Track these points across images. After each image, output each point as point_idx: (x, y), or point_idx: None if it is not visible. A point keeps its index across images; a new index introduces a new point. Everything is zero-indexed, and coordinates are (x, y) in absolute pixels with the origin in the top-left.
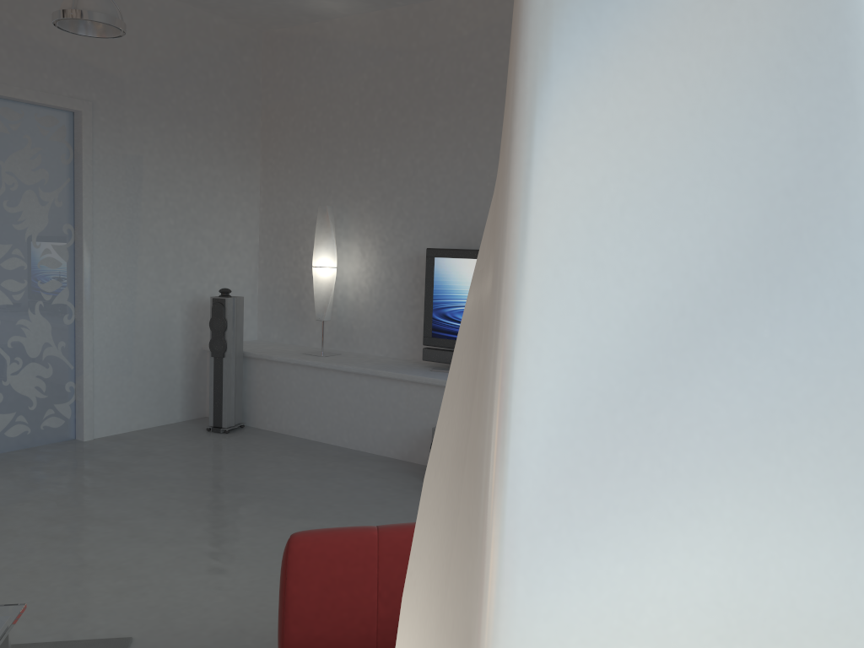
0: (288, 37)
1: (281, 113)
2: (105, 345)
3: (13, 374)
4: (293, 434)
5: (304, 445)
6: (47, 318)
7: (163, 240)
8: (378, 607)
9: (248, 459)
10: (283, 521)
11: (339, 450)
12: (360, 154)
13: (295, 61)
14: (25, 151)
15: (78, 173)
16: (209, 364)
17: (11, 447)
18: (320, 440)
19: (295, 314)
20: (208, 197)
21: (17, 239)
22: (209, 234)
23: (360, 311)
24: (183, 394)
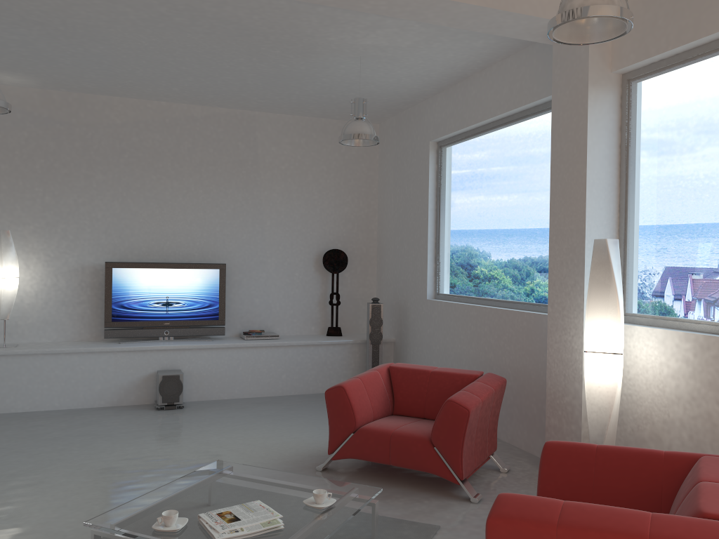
0: None
1: None
2: None
3: None
4: None
5: (23, 415)
6: None
7: None
8: (370, 403)
9: (13, 429)
10: (138, 440)
11: (59, 411)
12: (22, 191)
13: None
14: None
15: None
16: None
17: None
18: (28, 410)
19: None
20: None
21: None
22: None
23: (26, 310)
24: None
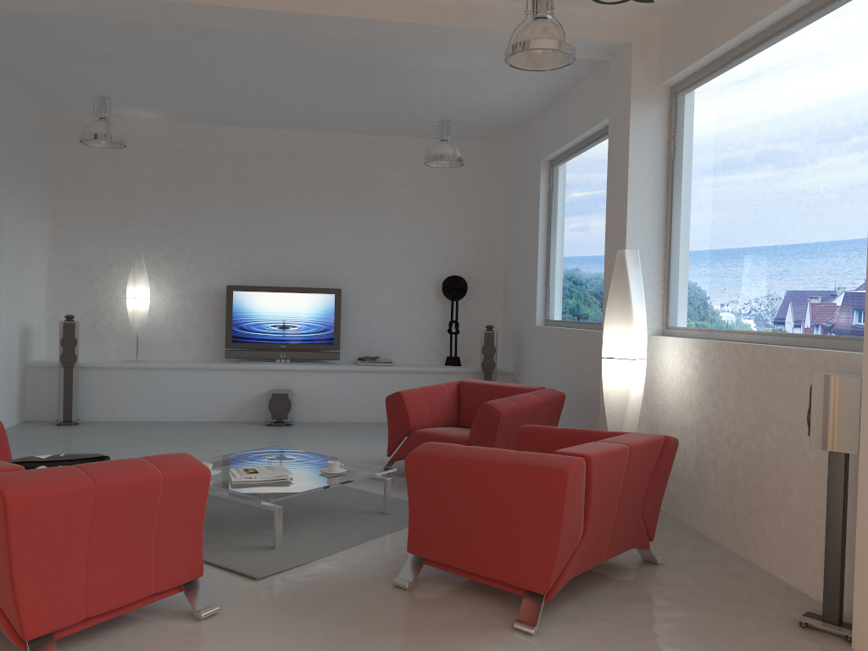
0: (79, 124)
1: (72, 180)
2: None
3: None
4: (127, 419)
5: (149, 423)
6: None
7: (11, 277)
8: (430, 411)
9: (136, 431)
10: (236, 444)
11: (180, 422)
12: (155, 219)
13: None
14: None
15: None
16: (60, 373)
17: None
18: (155, 420)
19: (90, 335)
20: (29, 243)
21: None
22: (28, 273)
23: (157, 330)
24: (17, 402)
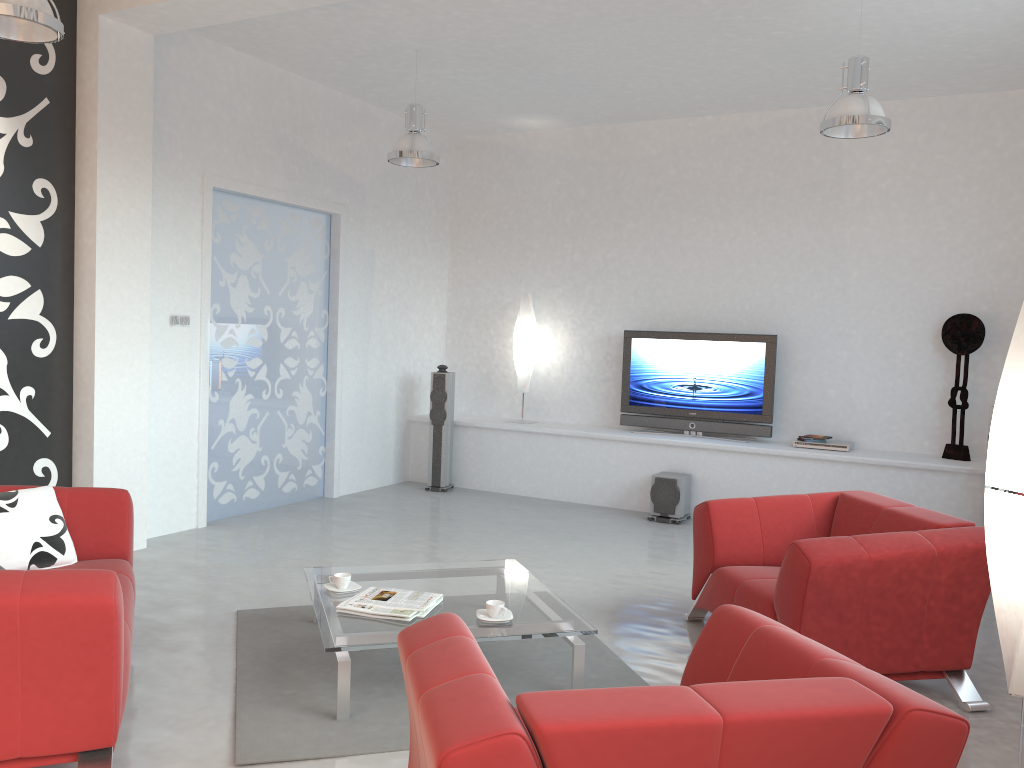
0: (479, 144)
1: (471, 210)
2: (348, 414)
3: (288, 438)
4: (502, 491)
5: (519, 498)
6: (310, 390)
7: (385, 322)
8: (762, 538)
9: (487, 508)
10: (566, 542)
11: (553, 502)
12: (552, 249)
13: (487, 165)
14: (302, 249)
15: (334, 266)
16: (429, 431)
17: (285, 501)
18: (530, 495)
19: (484, 388)
20: (415, 284)
21: (294, 323)
22: (414, 317)
23: (551, 385)
24: (394, 459)
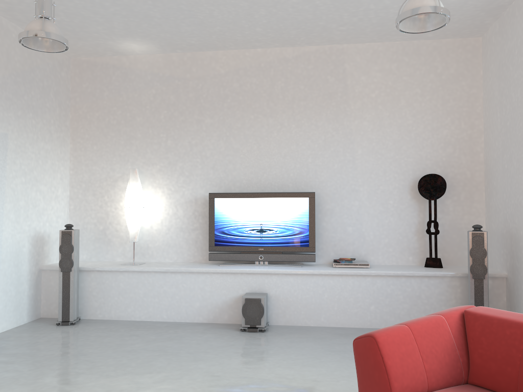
0: (92, 63)
1: (87, 110)
2: None
3: None
4: (121, 318)
5: (136, 323)
6: None
7: (18, 192)
8: (423, 364)
9: (113, 336)
10: (191, 364)
11: (164, 323)
12: (151, 137)
13: (99, 78)
14: None
15: None
16: (58, 277)
17: None
18: (144, 320)
19: (101, 240)
20: (43, 163)
21: None
22: (43, 189)
23: (154, 235)
24: (28, 302)
